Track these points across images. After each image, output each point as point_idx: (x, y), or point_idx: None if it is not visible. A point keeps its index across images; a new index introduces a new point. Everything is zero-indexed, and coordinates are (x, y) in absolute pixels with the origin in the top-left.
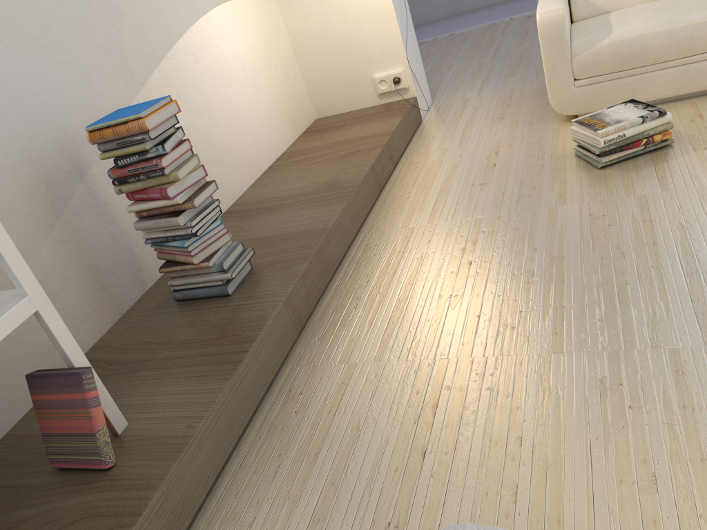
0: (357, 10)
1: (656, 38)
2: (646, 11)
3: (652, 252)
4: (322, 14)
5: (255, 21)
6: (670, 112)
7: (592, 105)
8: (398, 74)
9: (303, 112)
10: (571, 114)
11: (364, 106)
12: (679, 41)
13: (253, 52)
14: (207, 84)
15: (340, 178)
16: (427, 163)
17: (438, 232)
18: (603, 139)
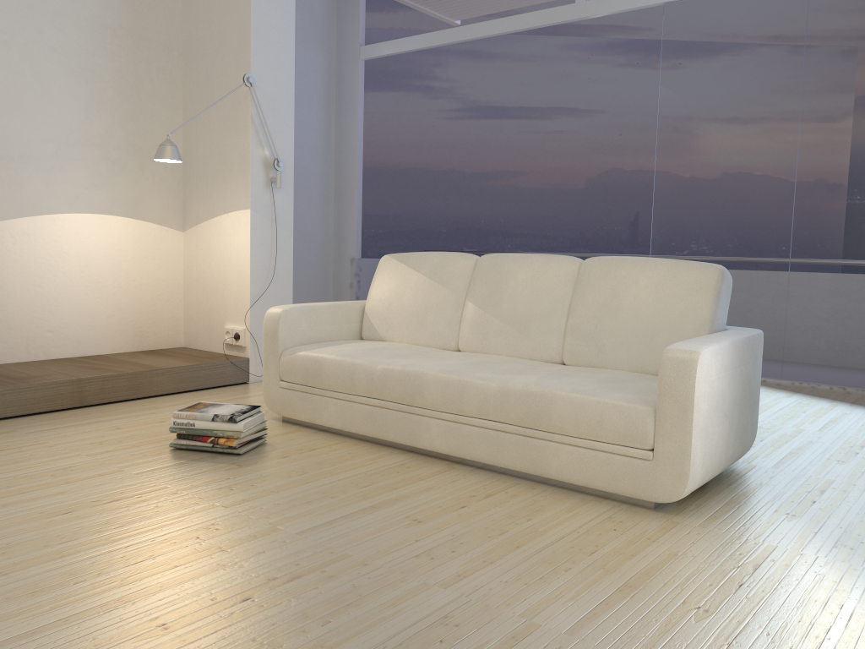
0: (228, 263)
1: (331, 365)
2: (375, 345)
3: (3, 496)
4: (207, 256)
5: (133, 239)
6: (244, 422)
7: (287, 410)
8: (239, 331)
9: (163, 334)
10: (274, 412)
11: (215, 350)
12: (345, 375)
13: (111, 261)
14: (16, 264)
15: (44, 376)
16: (152, 405)
17: (10, 438)
18: (174, 420)
